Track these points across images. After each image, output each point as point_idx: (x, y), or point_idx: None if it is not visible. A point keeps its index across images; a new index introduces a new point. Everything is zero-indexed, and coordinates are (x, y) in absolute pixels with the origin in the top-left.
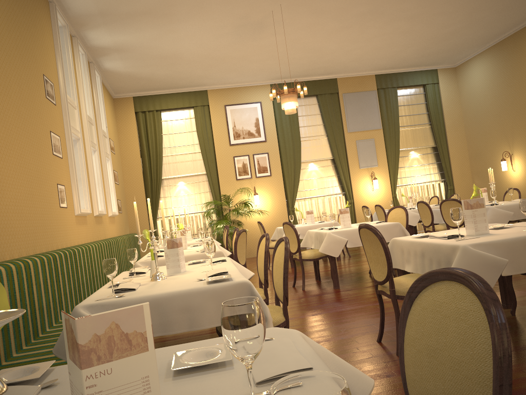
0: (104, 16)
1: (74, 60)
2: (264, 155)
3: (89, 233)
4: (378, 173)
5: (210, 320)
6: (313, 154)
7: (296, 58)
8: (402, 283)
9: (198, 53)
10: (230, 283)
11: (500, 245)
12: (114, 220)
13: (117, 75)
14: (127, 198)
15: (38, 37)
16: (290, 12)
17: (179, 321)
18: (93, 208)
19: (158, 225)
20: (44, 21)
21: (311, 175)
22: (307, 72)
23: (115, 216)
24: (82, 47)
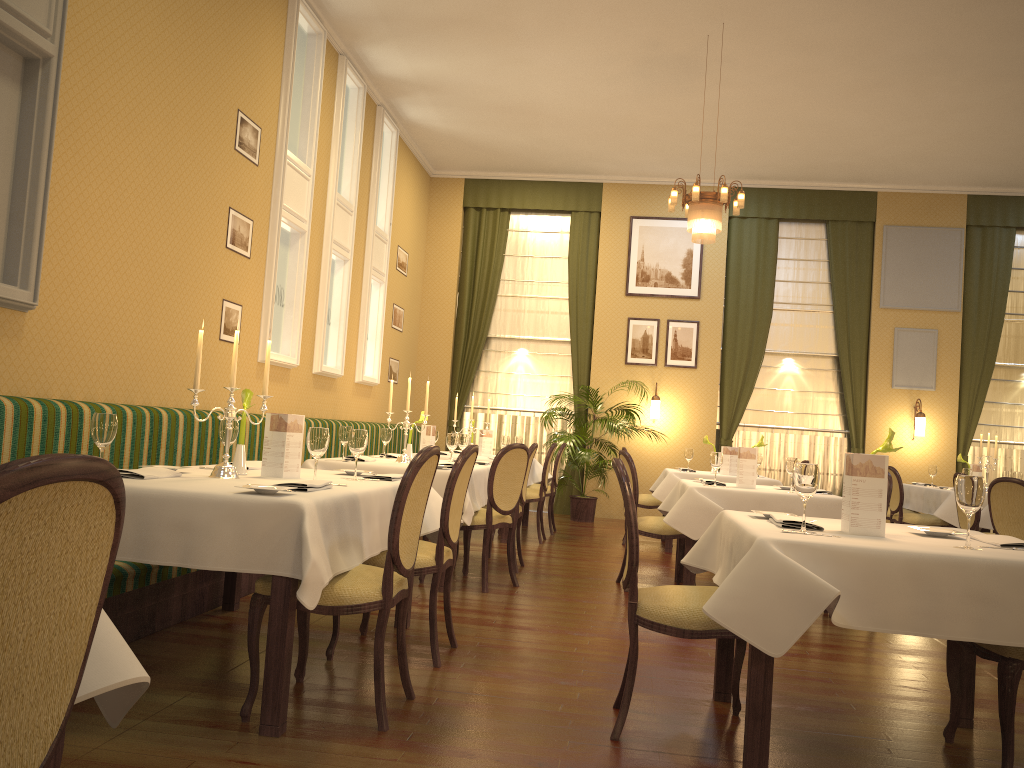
0: (390, 21)
1: (333, 96)
2: (691, 324)
3: (288, 400)
4: (933, 405)
5: (219, 556)
6: (794, 340)
7: (779, 140)
8: (662, 596)
9: (573, 107)
10: (270, 499)
11: (849, 557)
12: (371, 393)
13: (432, 134)
14: (418, 361)
15: (242, 46)
16: (747, 41)
17: (166, 545)
18: (313, 359)
19: (465, 420)
20: (267, 20)
21: (781, 382)
22: (809, 172)
23: (374, 386)
24: (358, 75)
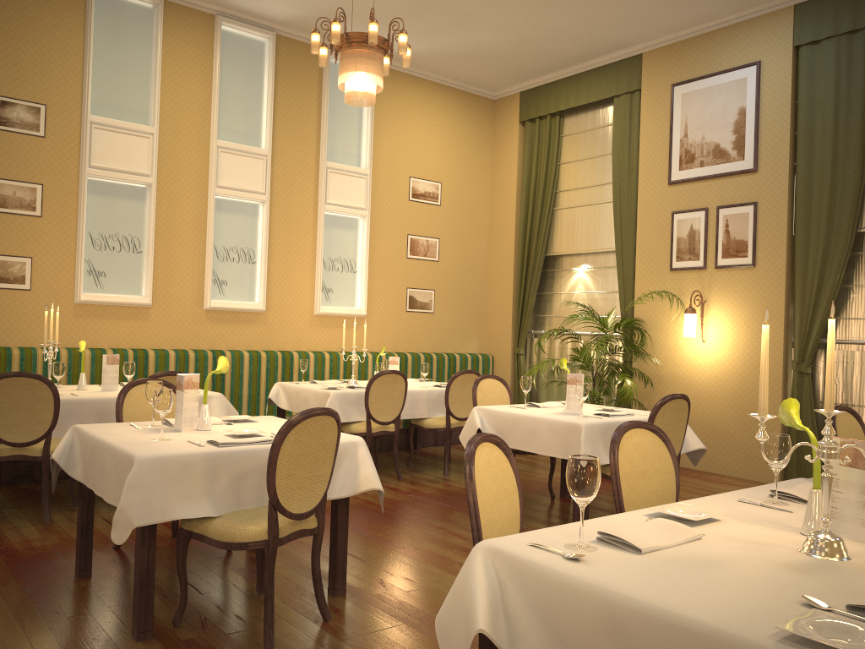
0: None
1: (208, 54)
2: (746, 208)
3: (151, 335)
4: None
5: None
6: None
7: None
8: None
9: None
10: None
11: None
12: (361, 324)
13: (422, 58)
14: (489, 288)
15: None
16: None
17: None
18: (204, 297)
19: (533, 347)
20: (43, 11)
21: None
22: None
23: (370, 317)
24: (253, 28)
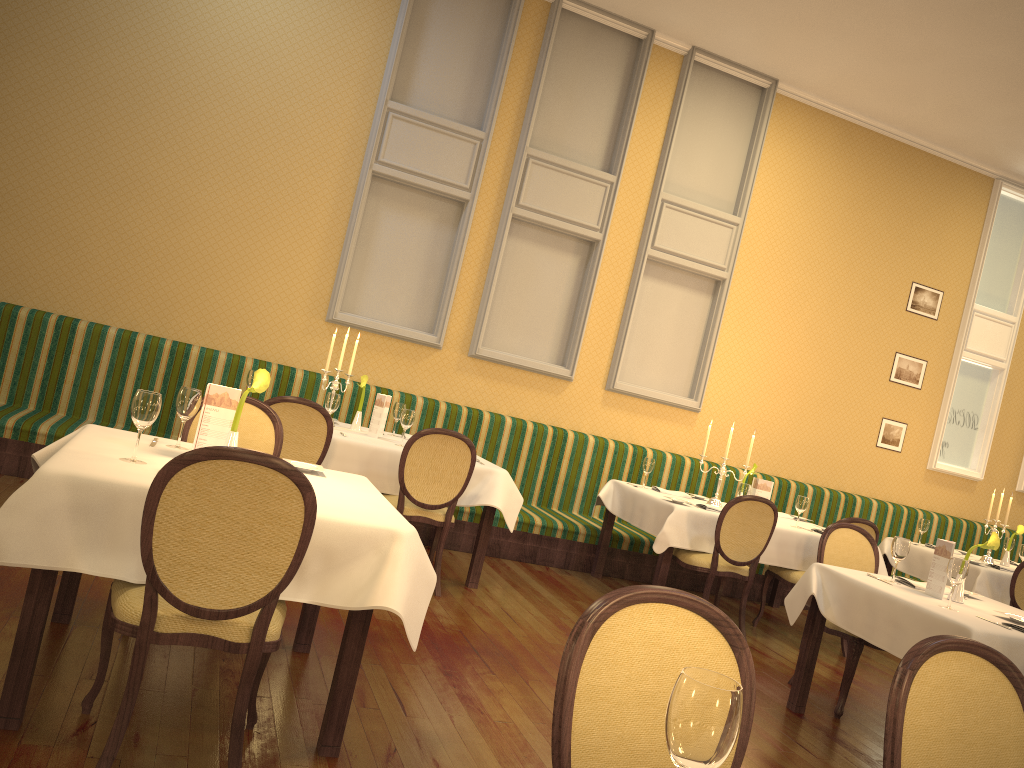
0: None
1: None
2: None
3: (972, 507)
4: None
5: (648, 525)
6: None
7: None
8: None
9: None
10: (667, 503)
11: (844, 582)
12: None
13: None
14: None
15: (921, 236)
16: None
17: (636, 516)
18: (1017, 478)
19: None
20: (958, 210)
21: None
22: None
23: None
24: None
